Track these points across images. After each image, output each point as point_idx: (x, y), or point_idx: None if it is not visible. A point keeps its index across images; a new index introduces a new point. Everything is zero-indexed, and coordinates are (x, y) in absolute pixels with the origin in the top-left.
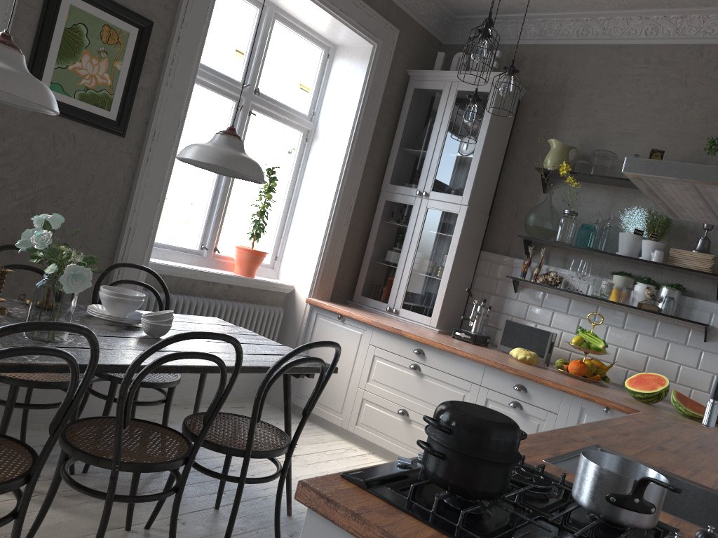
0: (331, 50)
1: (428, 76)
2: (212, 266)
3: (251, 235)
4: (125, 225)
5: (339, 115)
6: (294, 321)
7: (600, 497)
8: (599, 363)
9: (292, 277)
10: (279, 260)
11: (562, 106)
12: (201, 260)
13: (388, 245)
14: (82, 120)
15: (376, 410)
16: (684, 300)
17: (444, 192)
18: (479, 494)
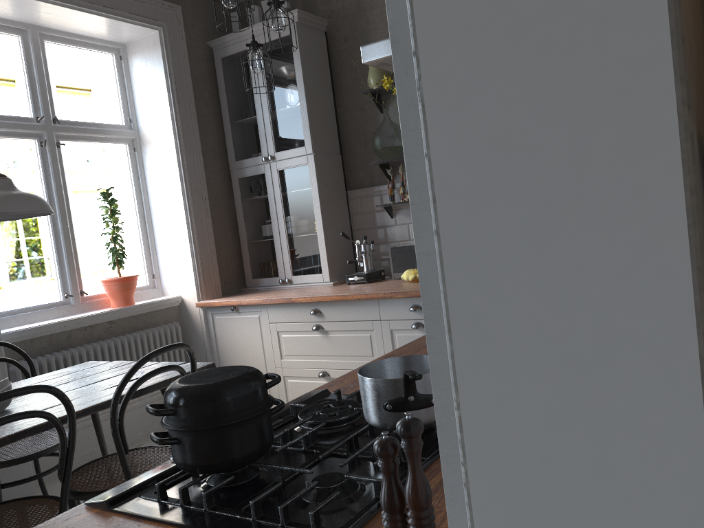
0: (121, 50)
1: (229, 40)
2: (86, 310)
3: (113, 265)
4: None
5: (154, 112)
6: (195, 330)
7: (380, 409)
8: None
9: (176, 289)
10: (157, 277)
11: (367, 22)
12: (71, 309)
13: (258, 220)
14: None
15: (299, 382)
16: None
17: (287, 149)
18: (228, 464)
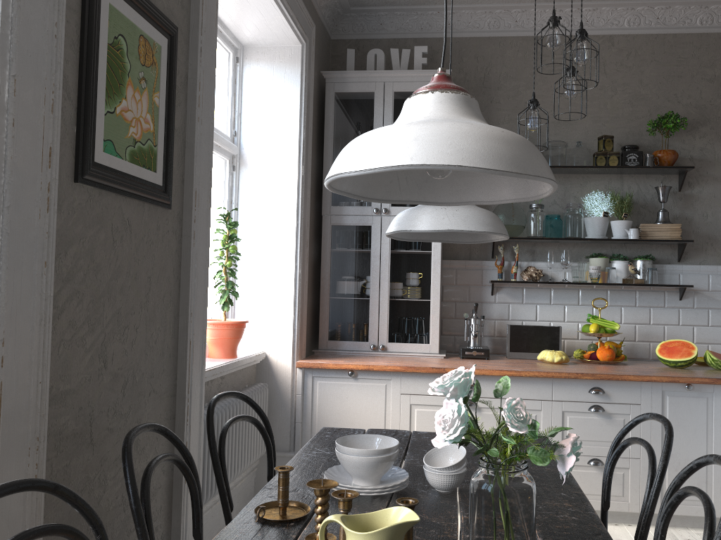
0: (239, 51)
1: (352, 77)
2: None
3: (223, 304)
4: (186, 340)
5: (273, 132)
6: (278, 395)
7: None
8: (614, 344)
9: (258, 342)
10: None
11: (490, 100)
12: None
13: (350, 276)
14: (136, 194)
15: None
16: (654, 267)
17: (407, 206)
18: None
